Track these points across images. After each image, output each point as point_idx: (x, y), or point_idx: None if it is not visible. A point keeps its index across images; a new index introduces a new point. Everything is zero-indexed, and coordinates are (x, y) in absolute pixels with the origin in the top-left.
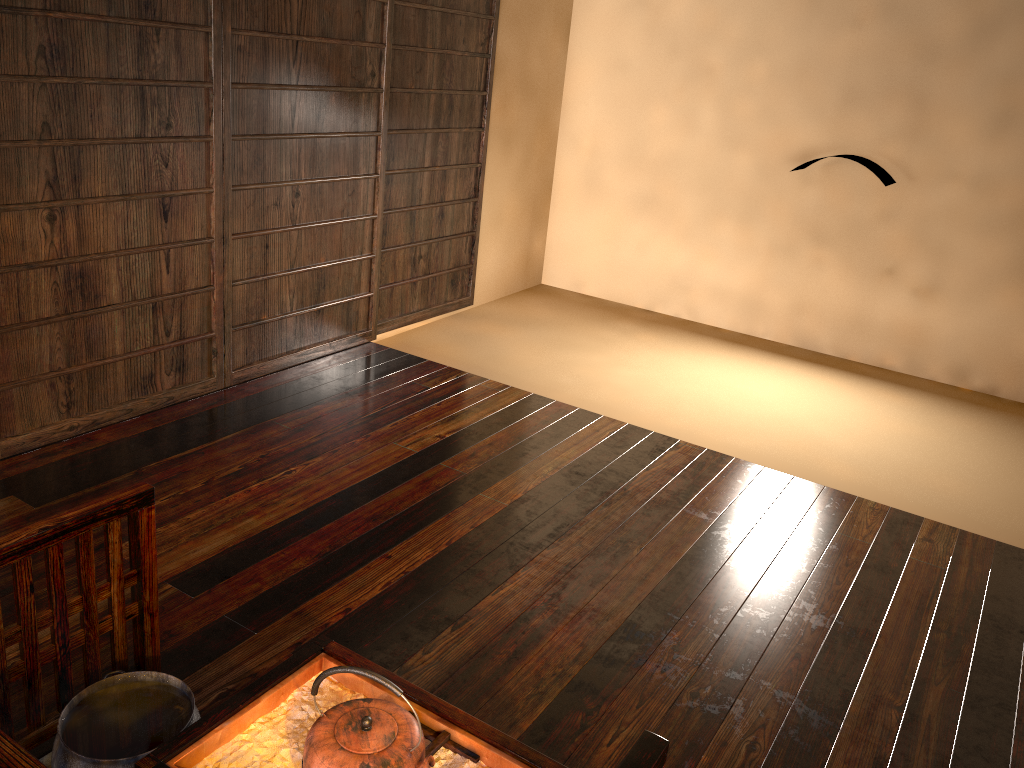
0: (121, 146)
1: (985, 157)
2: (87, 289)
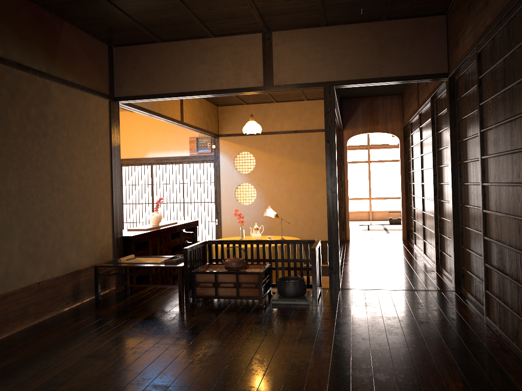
0: (508, 187)
1: None
2: (502, 261)
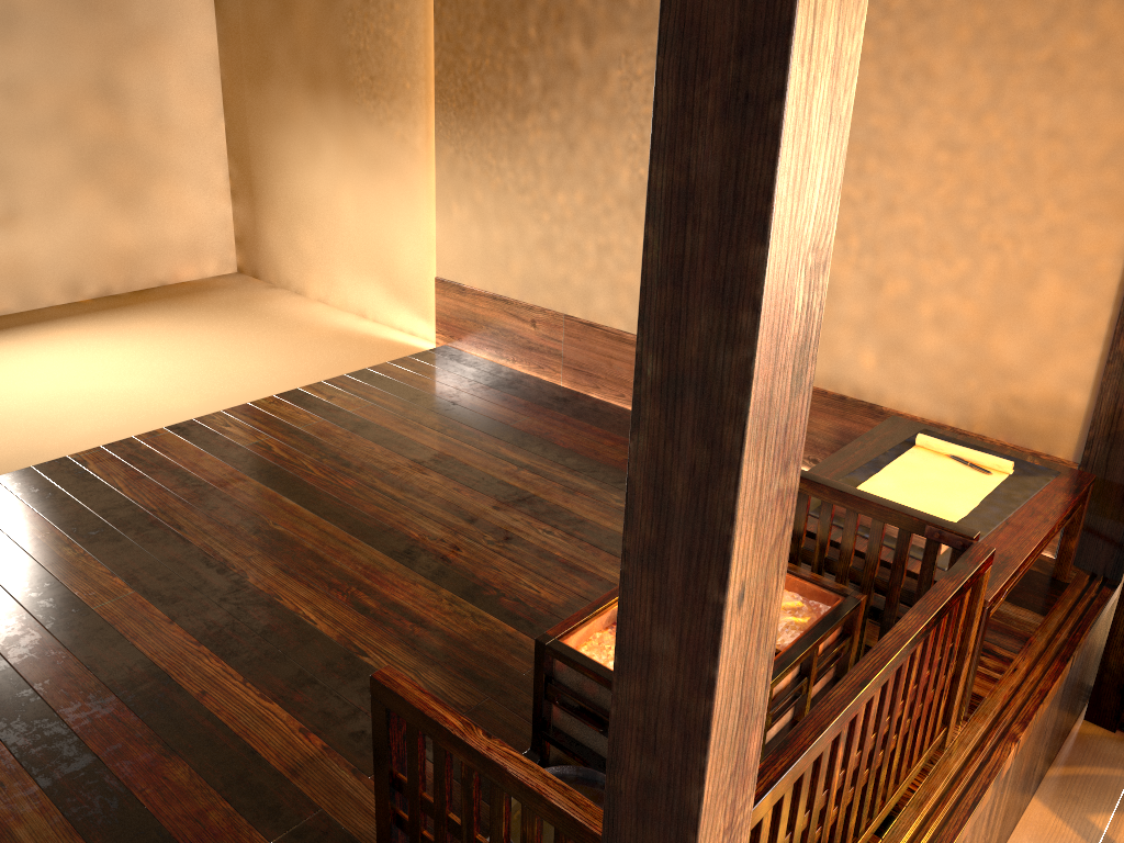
0: None
1: (5, 62)
2: None
